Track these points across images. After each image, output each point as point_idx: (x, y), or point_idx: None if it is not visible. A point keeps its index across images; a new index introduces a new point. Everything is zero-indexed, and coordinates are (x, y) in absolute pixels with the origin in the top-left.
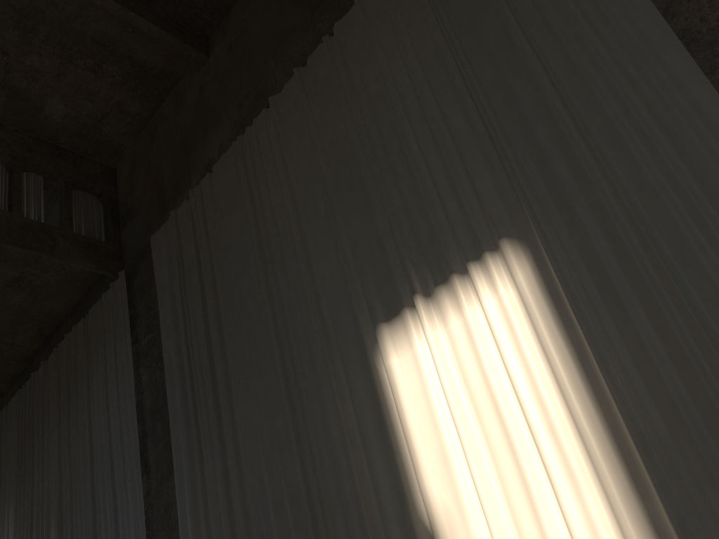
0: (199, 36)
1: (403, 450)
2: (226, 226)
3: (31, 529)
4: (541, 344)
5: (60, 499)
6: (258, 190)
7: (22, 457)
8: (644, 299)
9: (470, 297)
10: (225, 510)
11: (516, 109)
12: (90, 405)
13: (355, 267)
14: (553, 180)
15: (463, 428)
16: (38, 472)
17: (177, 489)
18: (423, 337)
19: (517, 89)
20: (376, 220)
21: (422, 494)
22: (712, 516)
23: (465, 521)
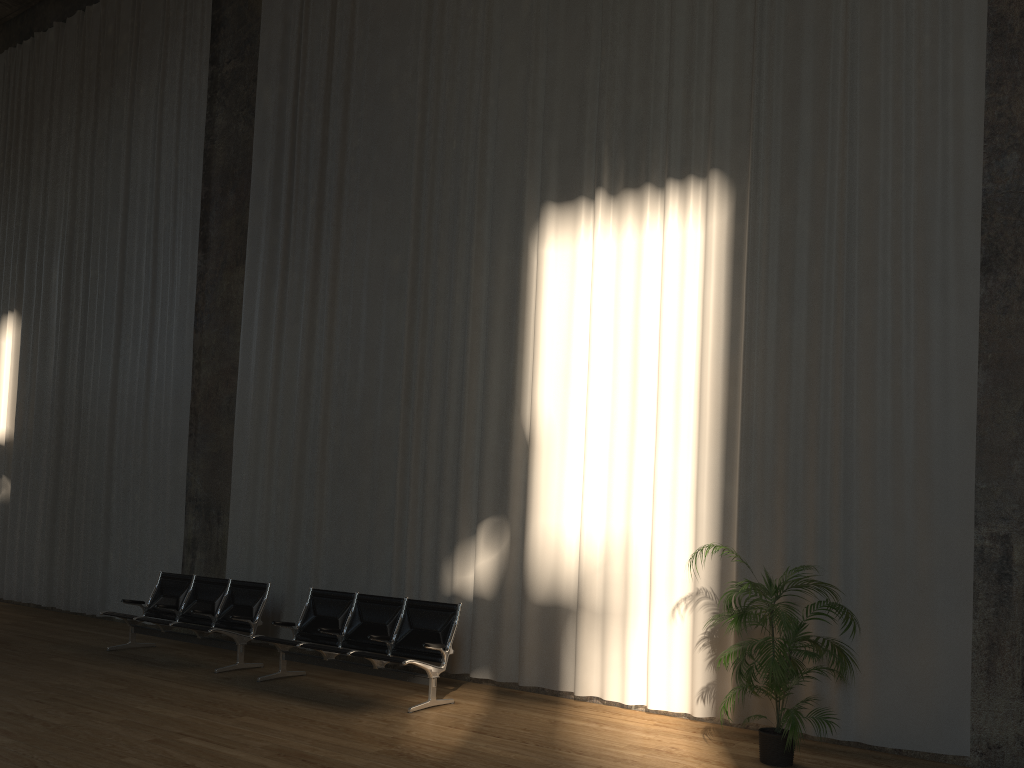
0: None
1: (527, 350)
2: None
3: (22, 258)
4: (702, 303)
5: (71, 236)
6: None
7: (12, 155)
8: (813, 303)
9: (655, 218)
10: (306, 336)
11: (796, 12)
12: (131, 125)
13: (542, 114)
14: (793, 129)
15: (596, 355)
16: (38, 186)
17: (246, 288)
18: (590, 239)
19: None
20: (587, 66)
21: (532, 402)
22: (771, 512)
23: (564, 441)
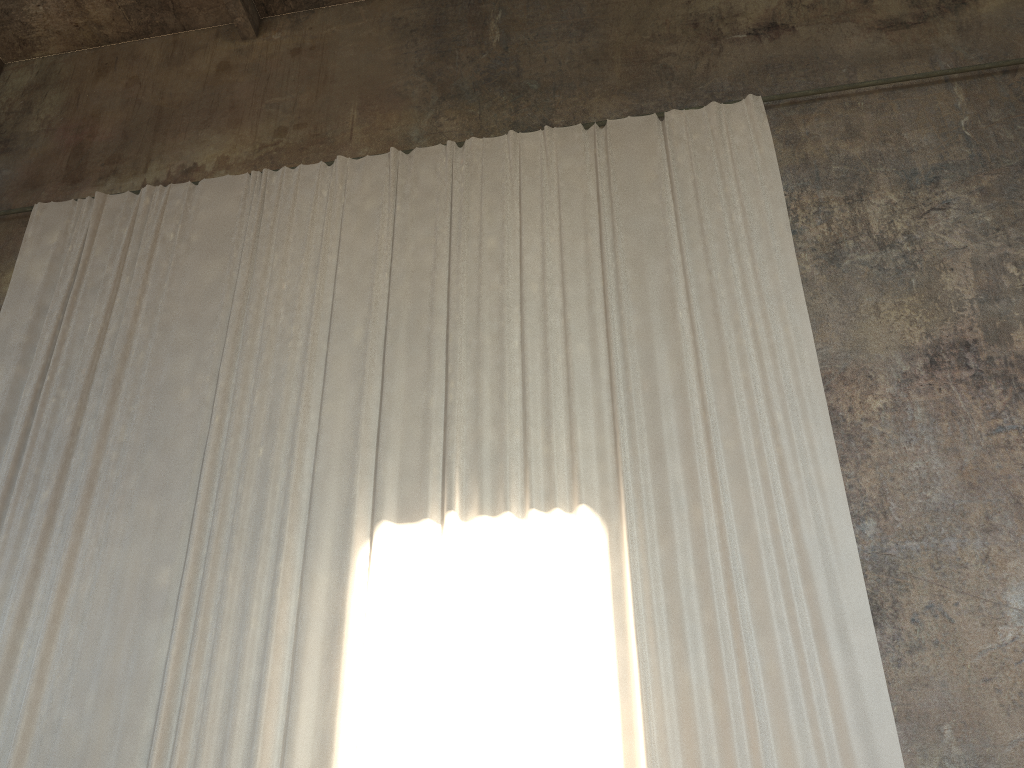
0: (258, 3)
1: (351, 690)
2: (190, 269)
3: None
4: (582, 642)
5: None
6: (267, 256)
7: None
8: (710, 646)
9: (516, 548)
10: (1, 663)
11: (651, 378)
12: None
13: (375, 434)
14: (662, 475)
15: (451, 697)
16: None
17: None
18: (437, 565)
19: (660, 358)
20: (431, 394)
21: (360, 756)
22: None
23: None
